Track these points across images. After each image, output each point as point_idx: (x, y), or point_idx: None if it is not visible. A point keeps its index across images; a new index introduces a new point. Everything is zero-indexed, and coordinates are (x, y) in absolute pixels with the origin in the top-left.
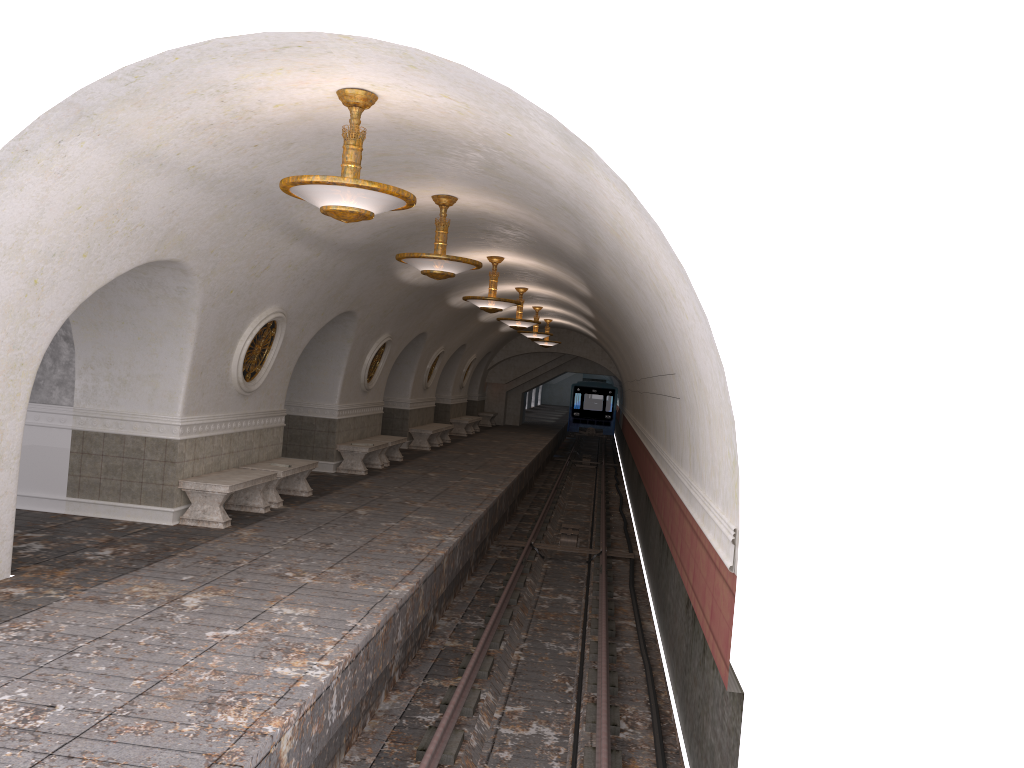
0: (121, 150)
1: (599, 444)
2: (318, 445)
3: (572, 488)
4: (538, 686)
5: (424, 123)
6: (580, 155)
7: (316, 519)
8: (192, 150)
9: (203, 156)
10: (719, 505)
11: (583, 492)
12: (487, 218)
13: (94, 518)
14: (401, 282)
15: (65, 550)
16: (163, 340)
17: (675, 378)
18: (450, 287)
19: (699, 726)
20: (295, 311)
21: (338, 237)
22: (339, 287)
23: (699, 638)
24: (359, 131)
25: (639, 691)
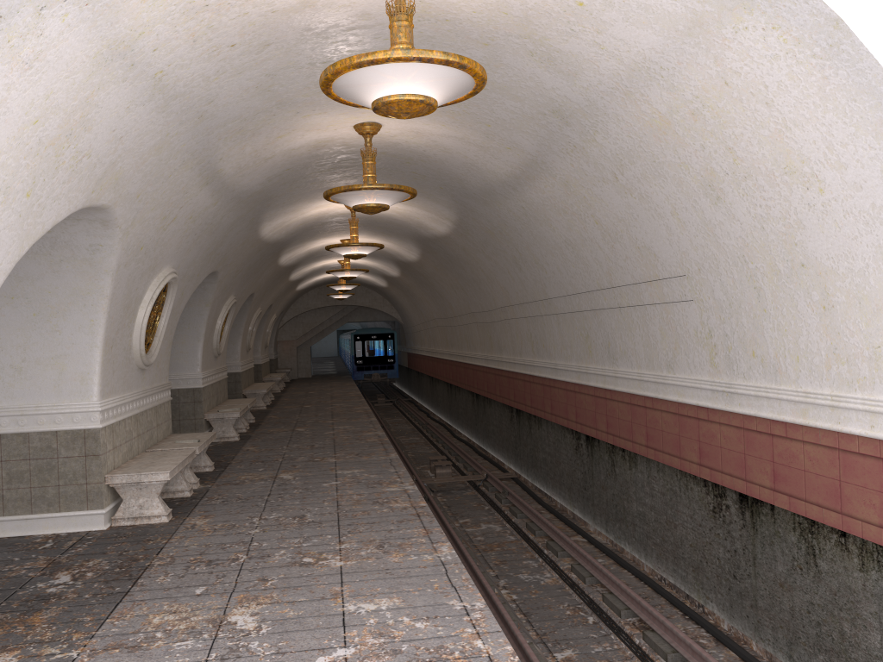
0: (101, 35)
1: (376, 384)
2: (185, 417)
3: (391, 425)
4: (560, 623)
5: (445, 7)
6: (736, 2)
7: (253, 492)
8: (170, 46)
9: (176, 57)
10: (880, 393)
11: (403, 427)
12: (391, 151)
13: (2, 539)
14: (259, 238)
15: (8, 587)
16: (67, 313)
17: (662, 283)
18: (289, 243)
19: (824, 634)
20: (181, 272)
21: (239, 182)
22: (216, 244)
23: (784, 541)
24: (410, 4)
25: (664, 606)
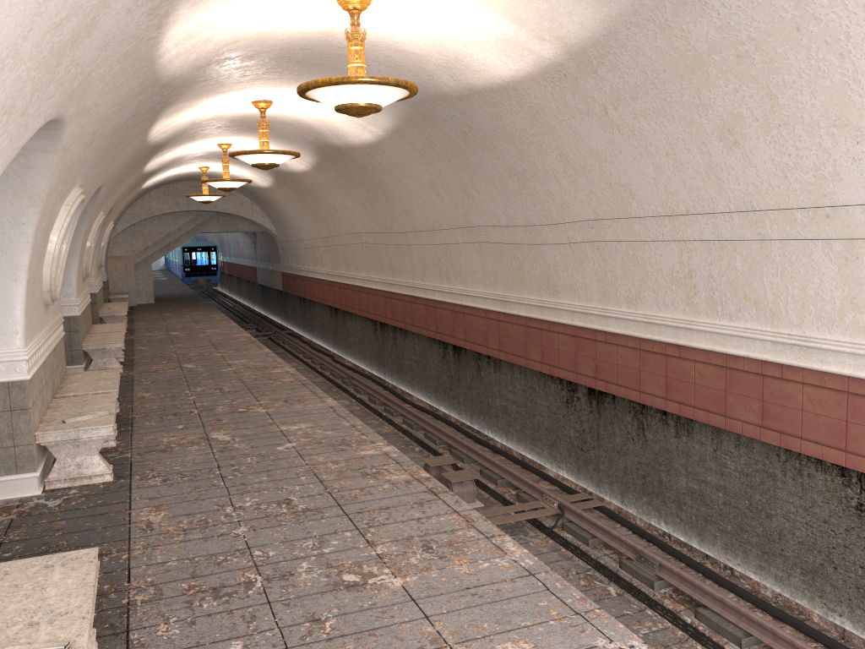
0: None
1: (228, 307)
2: None
3: None
4: None
5: None
6: None
7: None
8: None
9: None
10: None
11: (309, 379)
12: None
13: None
14: (153, 55)
15: None
16: None
17: None
18: (182, 92)
19: None
20: None
21: None
22: (80, 18)
23: None
24: None
25: None
